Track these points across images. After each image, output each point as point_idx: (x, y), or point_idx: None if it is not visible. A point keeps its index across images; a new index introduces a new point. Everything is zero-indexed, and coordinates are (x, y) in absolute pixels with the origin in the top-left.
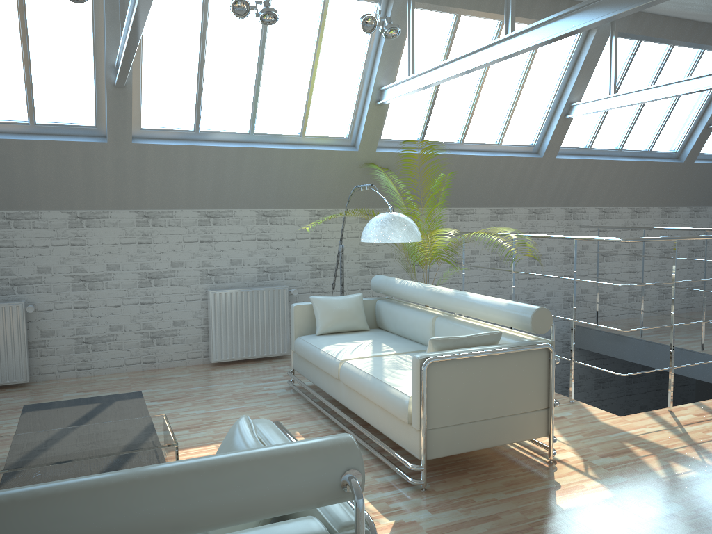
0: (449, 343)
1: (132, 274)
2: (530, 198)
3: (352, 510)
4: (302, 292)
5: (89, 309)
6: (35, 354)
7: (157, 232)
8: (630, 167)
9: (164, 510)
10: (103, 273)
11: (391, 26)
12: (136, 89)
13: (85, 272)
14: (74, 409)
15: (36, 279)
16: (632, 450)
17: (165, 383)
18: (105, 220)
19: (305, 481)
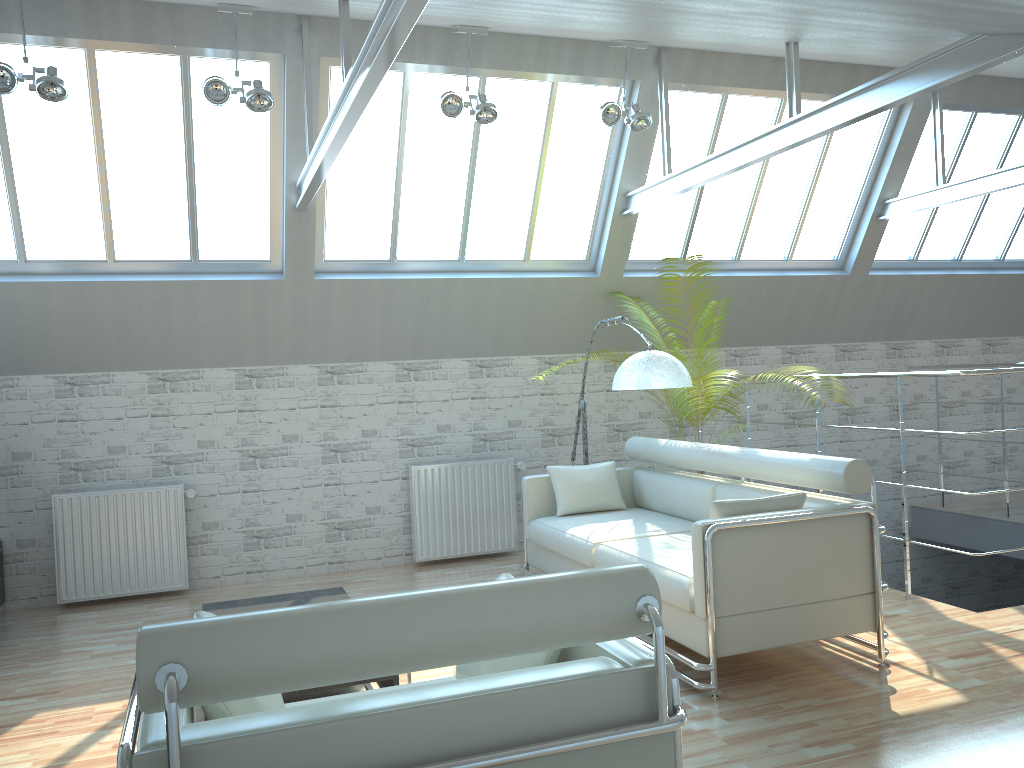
0: (738, 508)
1: (313, 446)
2: (835, 331)
3: (647, 651)
4: (531, 466)
5: (261, 494)
6: (194, 552)
7: (344, 392)
8: (975, 282)
9: (459, 627)
10: (278, 446)
11: (640, 116)
12: (320, 211)
13: (255, 446)
14: (265, 607)
15: (196, 456)
16: (994, 651)
17: (360, 587)
18: (279, 379)
19: (599, 606)
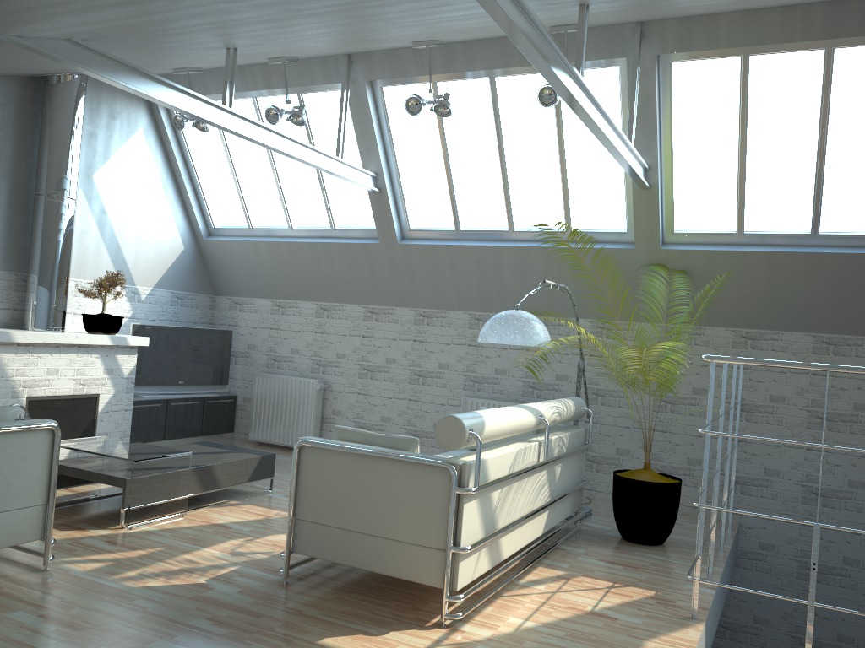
0: (351, 436)
1: (404, 369)
2: None
3: None
4: None
5: (368, 397)
6: (326, 428)
7: (430, 331)
8: None
9: None
10: (382, 365)
11: None
12: (398, 193)
13: (369, 362)
14: (211, 449)
15: (335, 363)
16: None
17: None
18: (389, 316)
19: None
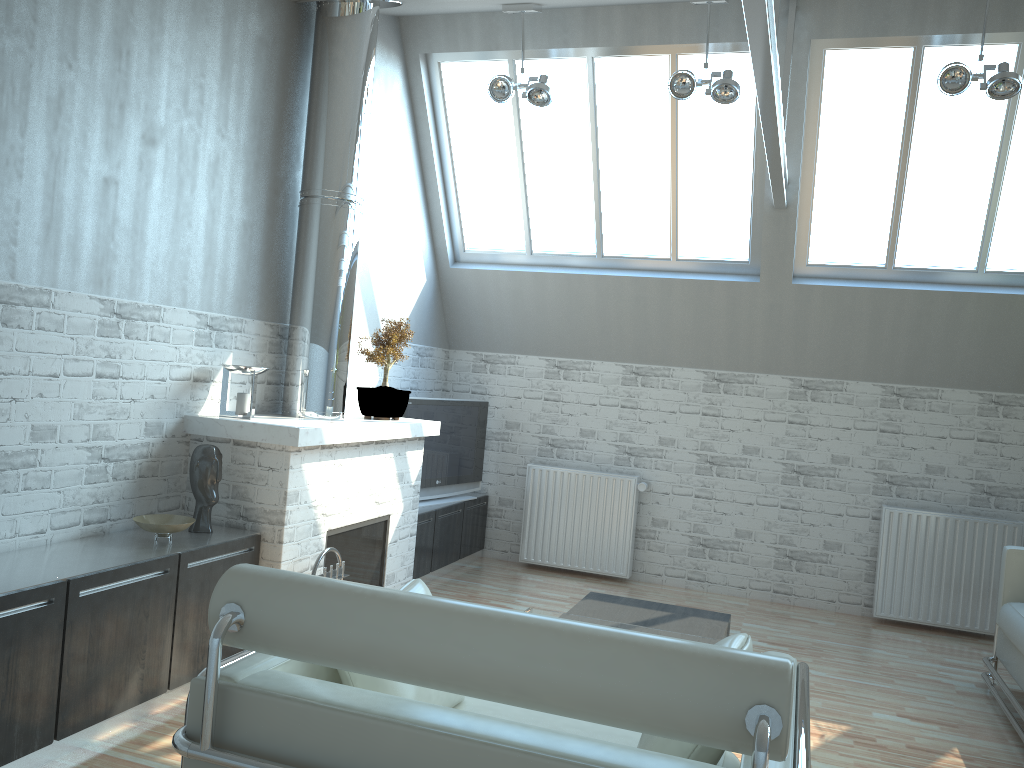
0: None
1: (774, 463)
2: None
3: None
4: None
5: (712, 502)
6: (641, 545)
7: (816, 410)
8: None
9: (505, 661)
10: (737, 457)
11: None
12: (804, 210)
13: (713, 452)
14: (638, 611)
15: (656, 452)
16: None
17: (791, 624)
18: (748, 386)
19: (690, 695)
